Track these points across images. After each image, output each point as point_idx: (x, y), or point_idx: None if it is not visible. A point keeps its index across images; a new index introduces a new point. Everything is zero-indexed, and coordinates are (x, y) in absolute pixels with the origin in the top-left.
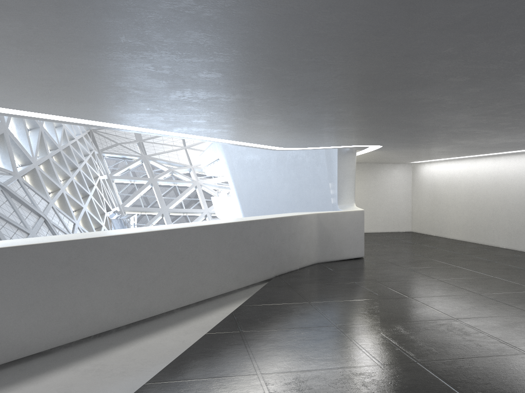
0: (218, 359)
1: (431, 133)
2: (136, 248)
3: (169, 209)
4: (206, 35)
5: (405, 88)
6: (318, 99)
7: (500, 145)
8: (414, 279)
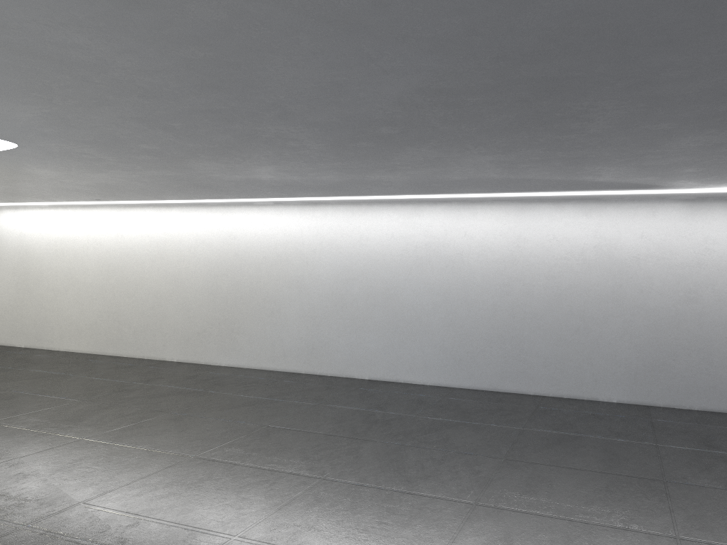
0: None
1: (211, 128)
2: None
3: None
4: None
5: None
6: None
7: (230, 184)
8: (152, 470)
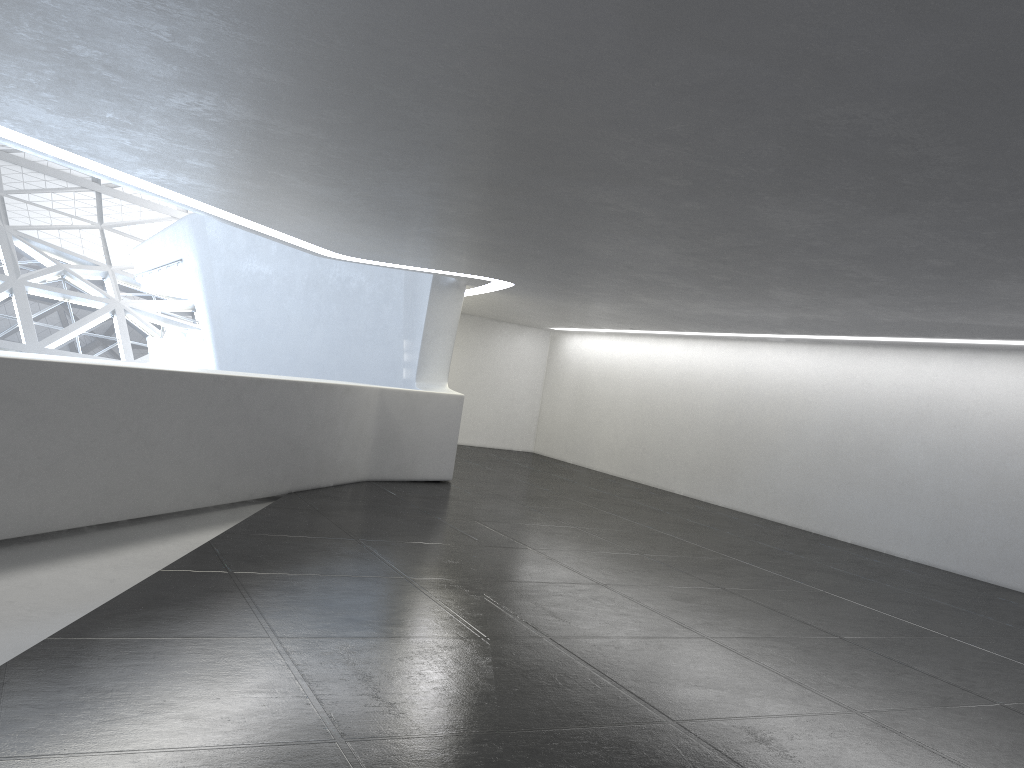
0: (192, 611)
1: (603, 274)
2: (30, 391)
3: (46, 350)
4: (302, 1)
5: (591, 179)
6: (442, 168)
7: (703, 318)
8: (537, 523)
